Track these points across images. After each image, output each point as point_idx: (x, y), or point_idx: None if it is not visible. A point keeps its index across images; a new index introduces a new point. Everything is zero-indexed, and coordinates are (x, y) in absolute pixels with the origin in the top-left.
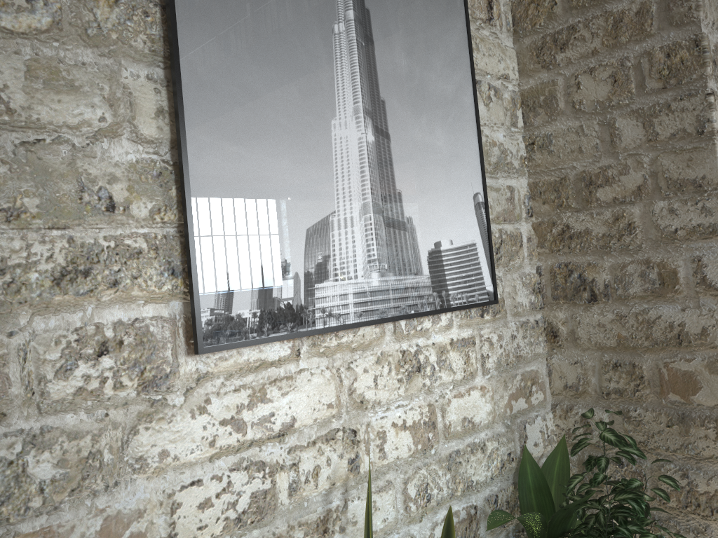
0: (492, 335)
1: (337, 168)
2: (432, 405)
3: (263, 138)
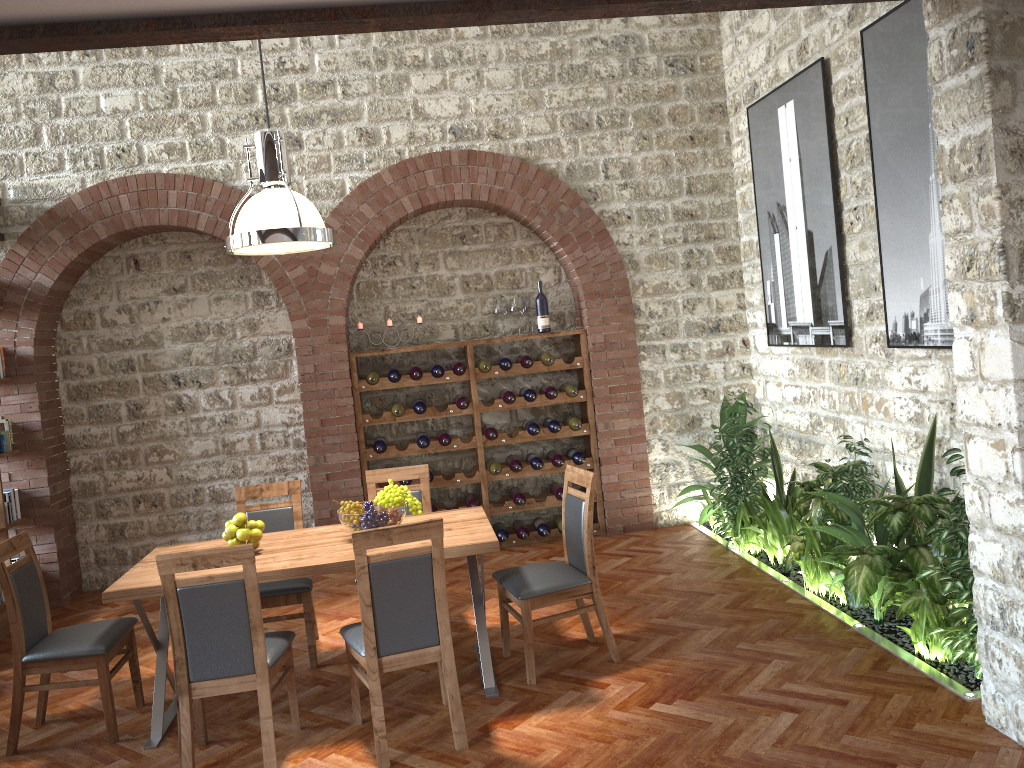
0: None
1: (931, 261)
2: None
3: (903, 253)
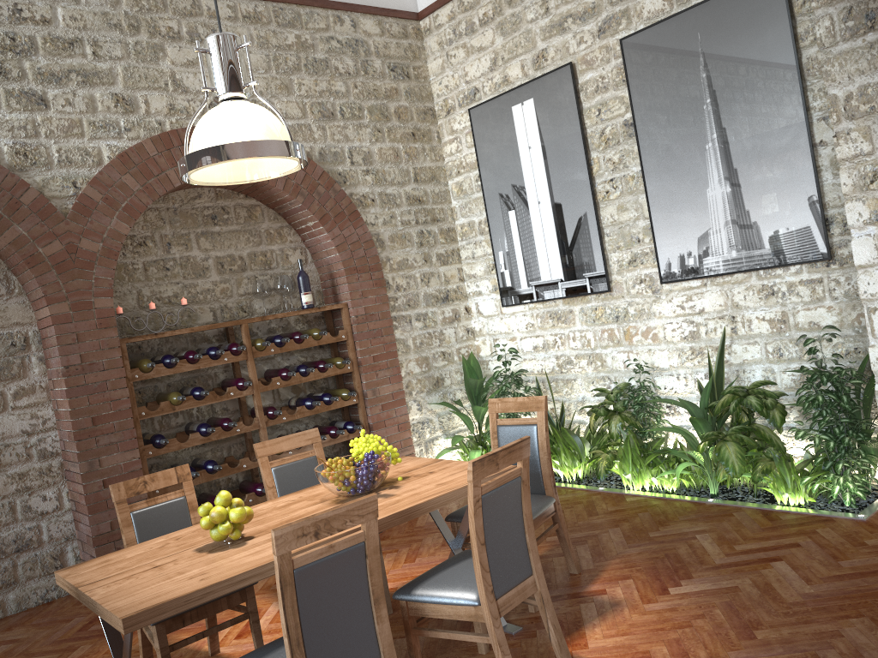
0: (839, 277)
1: (710, 209)
2: (783, 312)
3: (677, 207)
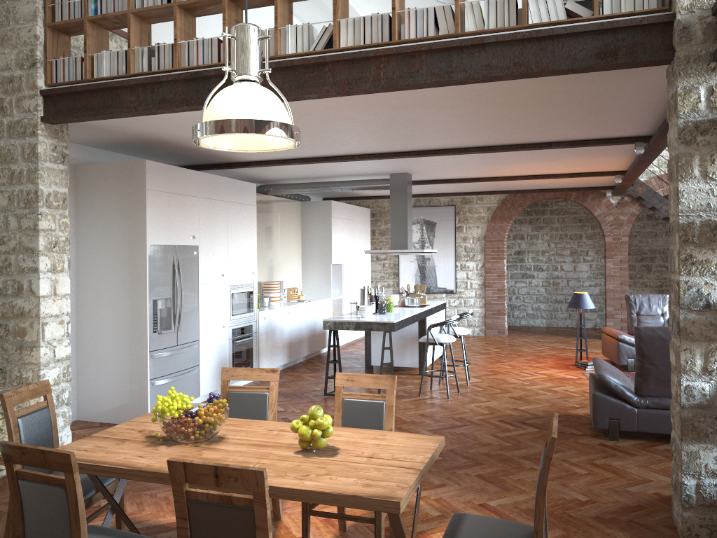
0: None
1: None
2: None
3: None
